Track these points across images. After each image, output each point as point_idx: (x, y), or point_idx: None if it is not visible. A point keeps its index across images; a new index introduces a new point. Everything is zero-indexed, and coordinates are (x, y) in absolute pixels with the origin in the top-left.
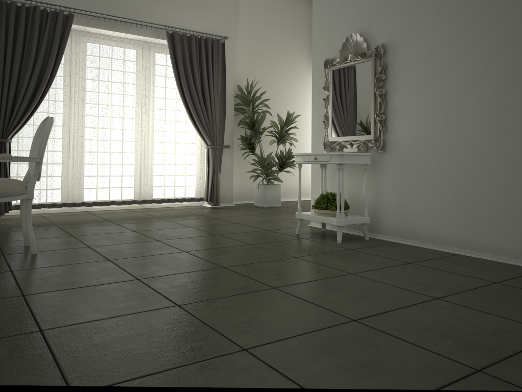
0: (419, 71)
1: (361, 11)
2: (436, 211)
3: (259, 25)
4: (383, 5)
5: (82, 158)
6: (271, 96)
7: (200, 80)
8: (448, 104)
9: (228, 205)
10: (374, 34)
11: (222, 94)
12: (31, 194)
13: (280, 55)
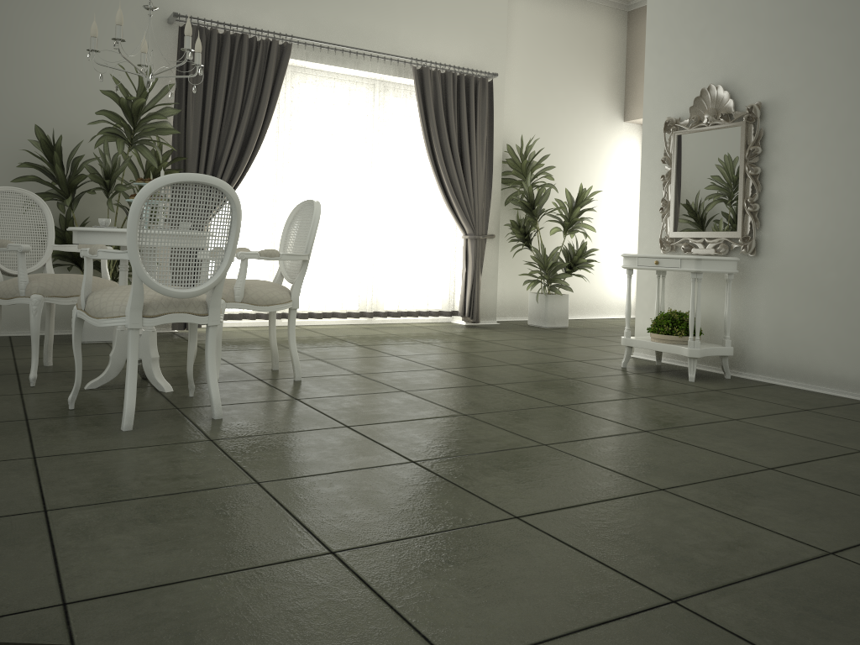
0: (816, 144)
1: (726, 53)
2: (835, 342)
3: (537, 53)
4: (761, 48)
5: None
6: (552, 160)
7: (457, 138)
8: (859, 194)
9: (489, 324)
10: (745, 88)
11: (486, 158)
12: (296, 302)
13: (566, 98)
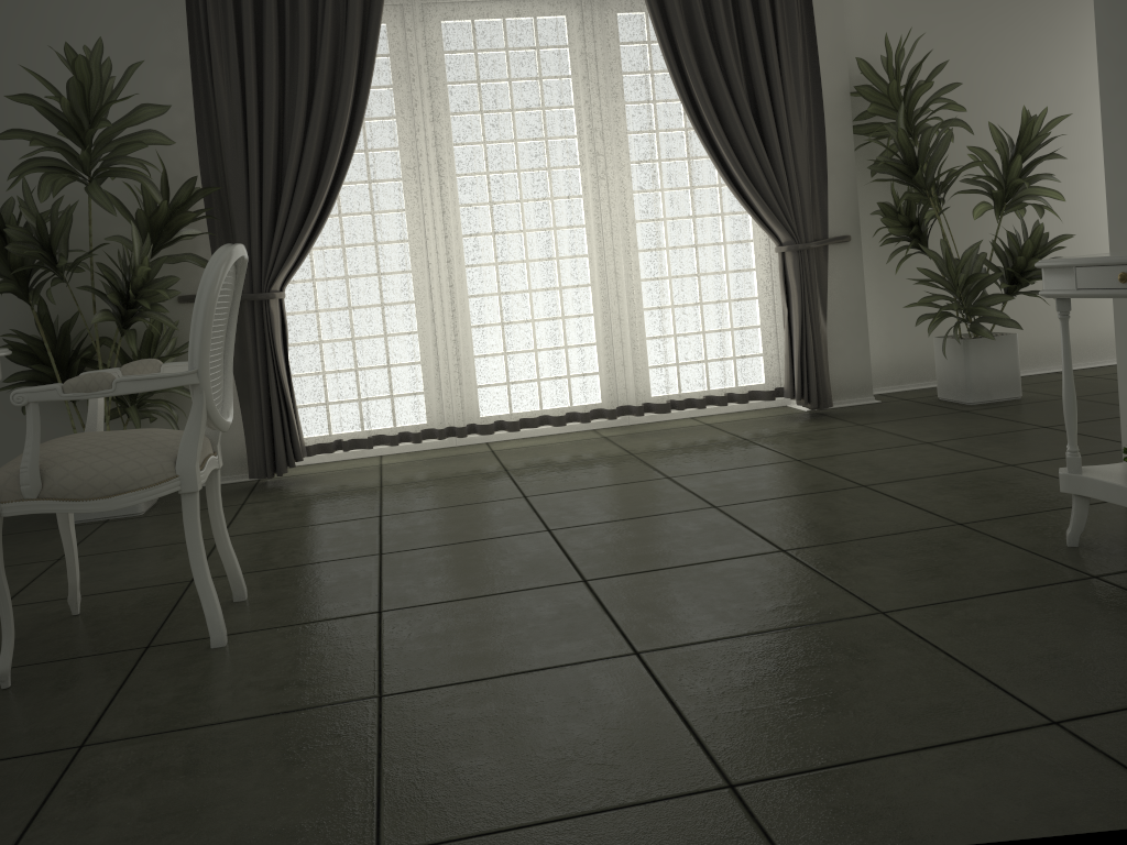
0: None
1: None
2: None
3: None
4: None
5: (456, 316)
6: (968, 73)
7: (743, 64)
8: None
9: (858, 404)
10: None
11: (809, 92)
12: (189, 479)
13: None
